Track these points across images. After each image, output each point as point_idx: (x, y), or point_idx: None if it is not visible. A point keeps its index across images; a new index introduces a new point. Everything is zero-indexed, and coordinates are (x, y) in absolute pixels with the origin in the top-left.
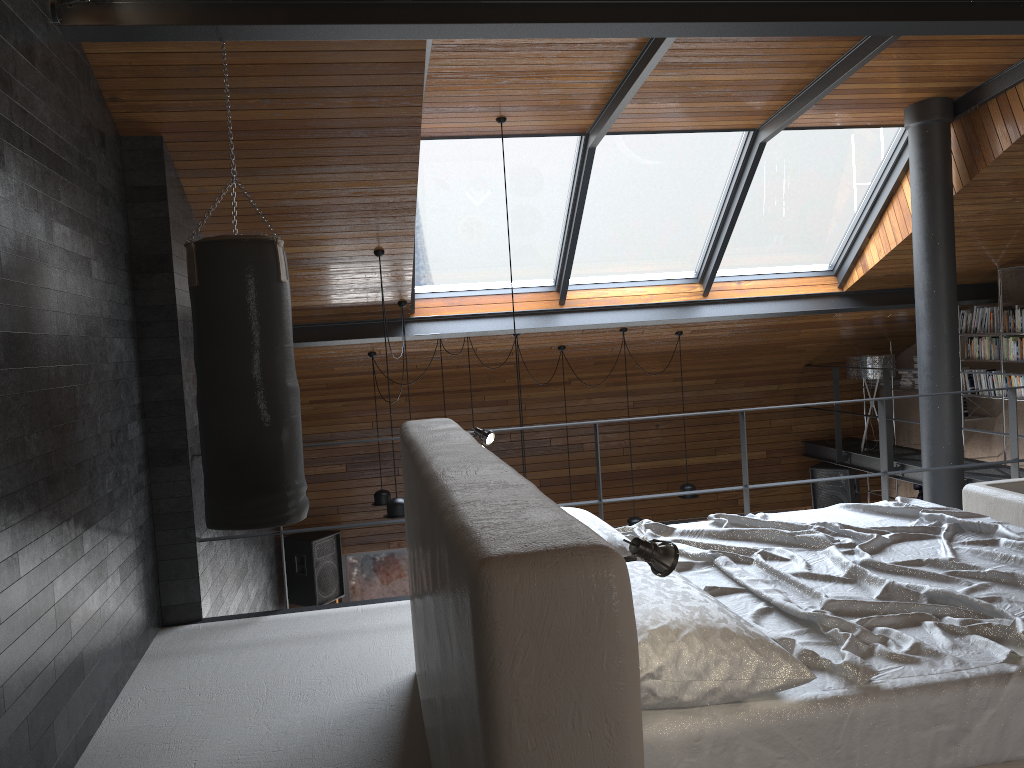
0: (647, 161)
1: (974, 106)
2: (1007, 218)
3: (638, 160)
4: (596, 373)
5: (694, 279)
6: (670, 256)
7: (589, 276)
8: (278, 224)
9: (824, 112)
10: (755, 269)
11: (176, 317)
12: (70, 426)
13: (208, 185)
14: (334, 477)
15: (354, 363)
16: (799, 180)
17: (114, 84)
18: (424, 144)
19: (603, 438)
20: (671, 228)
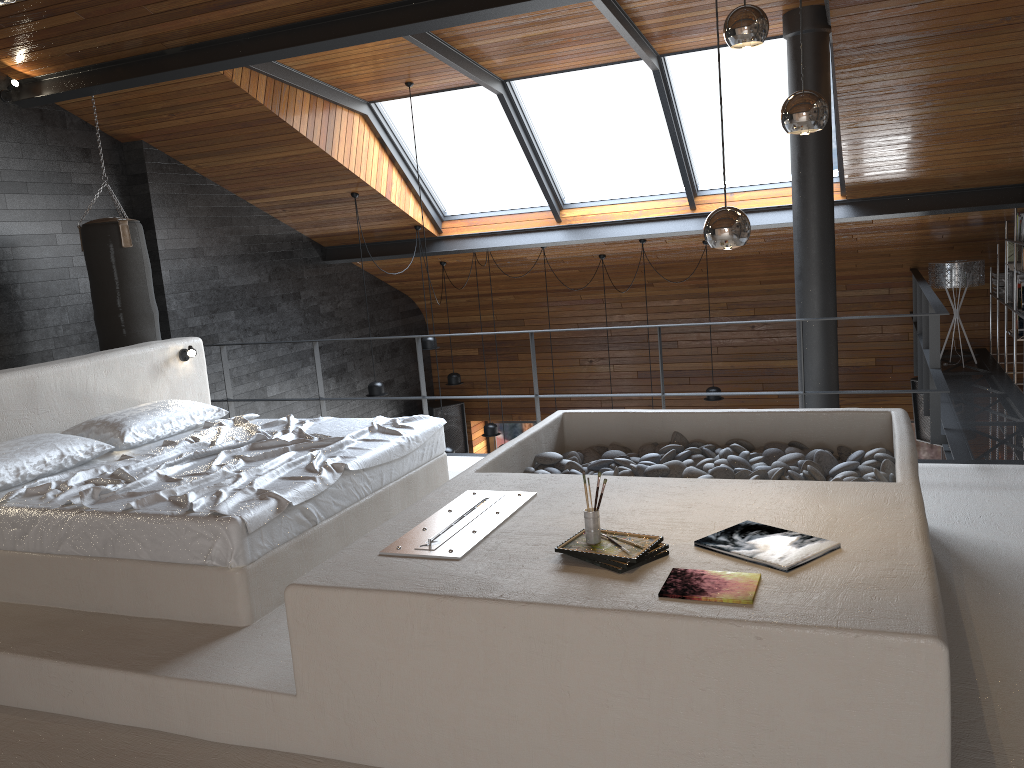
0: (576, 94)
1: (827, 14)
2: (952, 120)
3: (567, 95)
4: (670, 276)
5: (685, 193)
6: (652, 173)
7: (586, 195)
8: (267, 182)
9: (696, 36)
10: (751, 180)
11: (159, 258)
12: (12, 334)
13: (199, 163)
14: (469, 358)
15: (439, 269)
16: (743, 94)
17: (88, 117)
18: (387, 103)
19: (697, 337)
20: (637, 149)
